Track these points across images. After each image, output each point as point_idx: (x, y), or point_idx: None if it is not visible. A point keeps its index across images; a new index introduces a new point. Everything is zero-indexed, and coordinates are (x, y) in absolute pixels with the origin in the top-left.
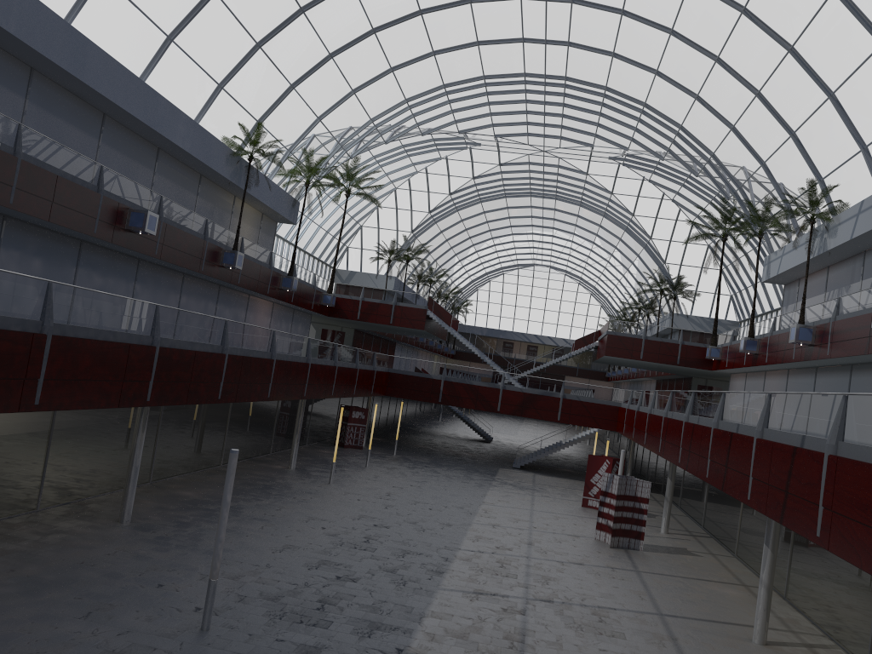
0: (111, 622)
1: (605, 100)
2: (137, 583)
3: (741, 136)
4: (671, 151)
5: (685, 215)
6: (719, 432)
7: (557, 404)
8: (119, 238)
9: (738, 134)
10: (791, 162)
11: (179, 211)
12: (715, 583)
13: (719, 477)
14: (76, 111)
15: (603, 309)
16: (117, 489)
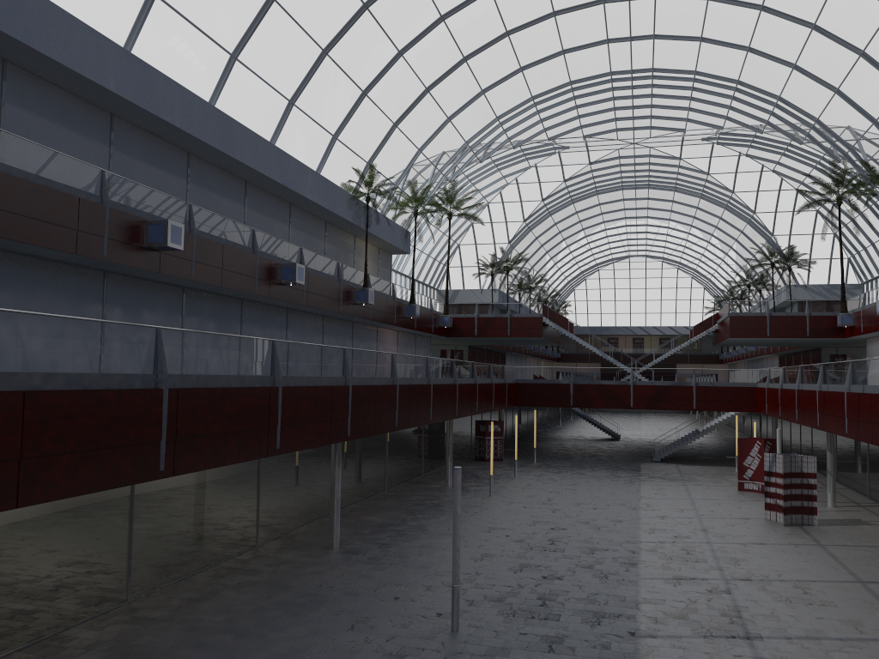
0: (375, 631)
1: (696, 84)
2: (376, 598)
3: (847, 98)
4: (770, 123)
5: (788, 183)
6: None
7: (690, 392)
8: (274, 291)
9: (844, 96)
10: None
11: (315, 259)
12: None
13: None
14: (224, 183)
15: (706, 291)
16: (311, 521)
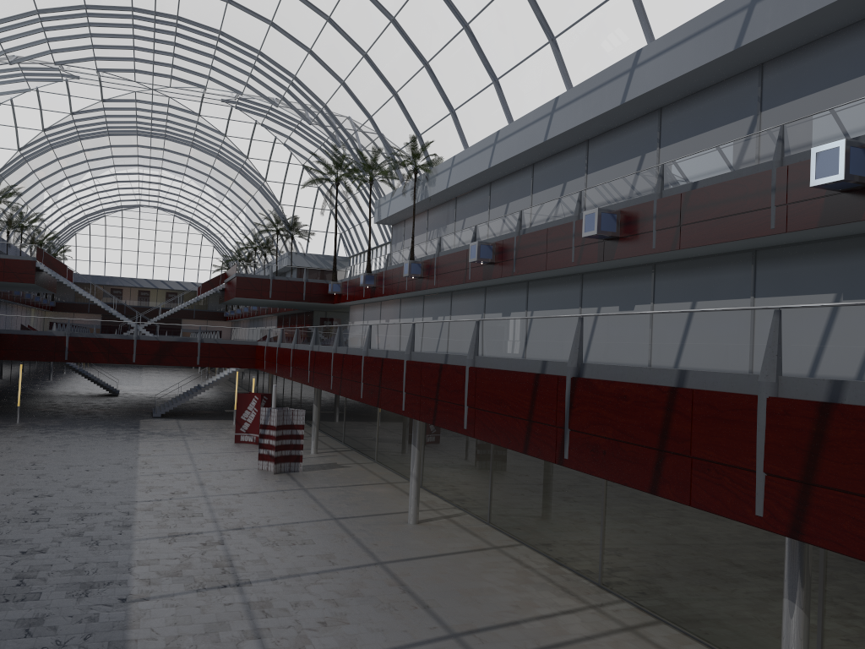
0: None
1: (220, 44)
2: None
3: (351, 91)
4: (285, 99)
5: (297, 158)
6: (370, 358)
7: (195, 348)
8: None
9: (348, 89)
10: (394, 118)
11: None
12: (368, 486)
13: (373, 396)
14: None
15: (216, 249)
16: None
